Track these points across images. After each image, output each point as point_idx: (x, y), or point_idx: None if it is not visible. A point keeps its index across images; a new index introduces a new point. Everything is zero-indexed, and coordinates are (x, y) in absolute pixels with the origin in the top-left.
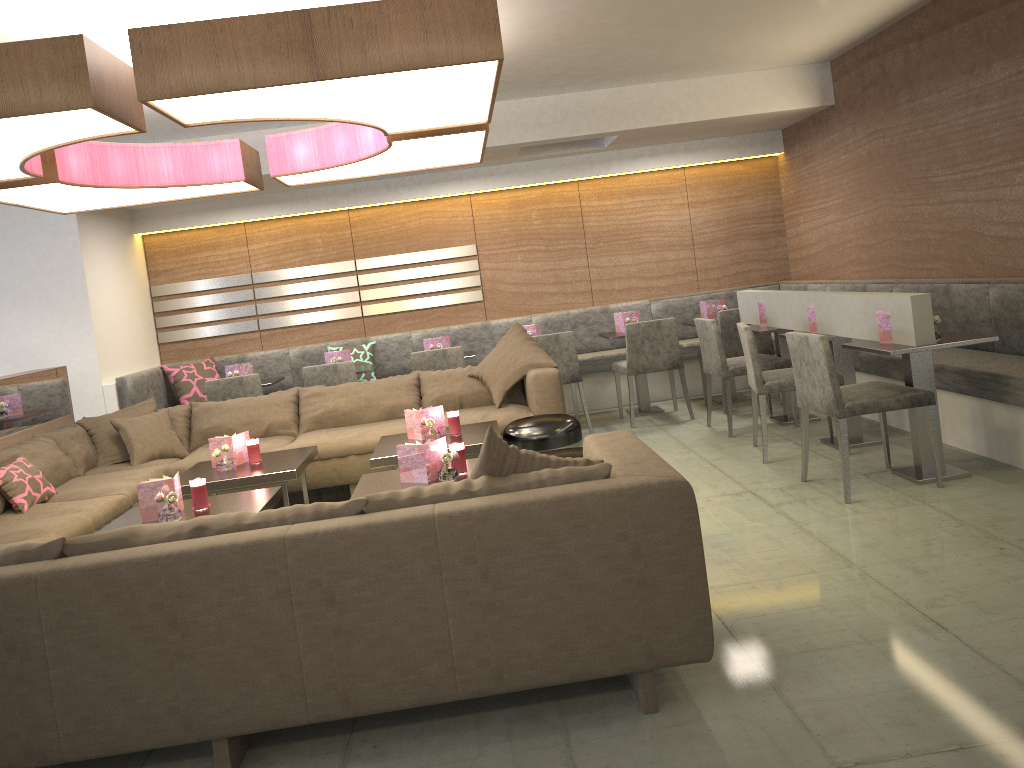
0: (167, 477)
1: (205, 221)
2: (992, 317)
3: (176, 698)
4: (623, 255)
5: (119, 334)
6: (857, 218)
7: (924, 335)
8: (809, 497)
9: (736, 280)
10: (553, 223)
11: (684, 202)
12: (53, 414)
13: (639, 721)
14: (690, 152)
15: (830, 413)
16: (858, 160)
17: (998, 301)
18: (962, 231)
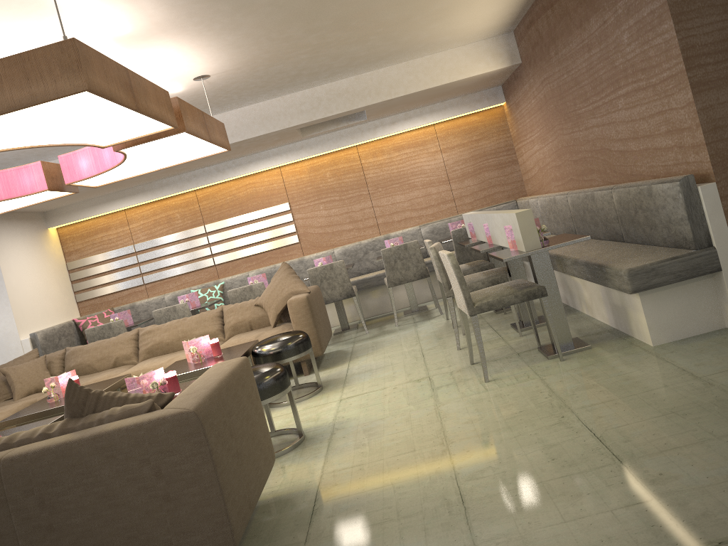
0: None
1: (95, 212)
2: (618, 215)
3: None
4: (397, 195)
5: (36, 301)
6: (549, 146)
7: (531, 242)
8: (464, 378)
9: (485, 202)
10: (342, 179)
11: (437, 149)
12: None
13: None
14: (434, 112)
15: (466, 312)
16: (540, 102)
17: (618, 202)
18: (600, 149)
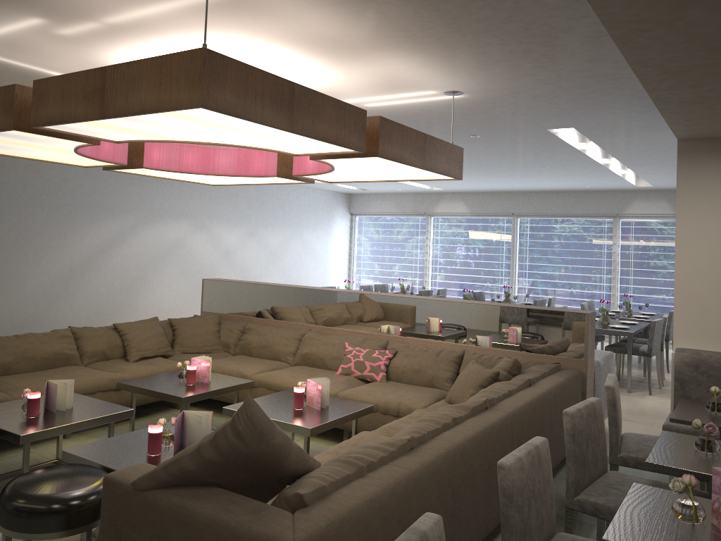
0: (202, 358)
1: None
2: None
3: None
4: None
5: None
6: None
7: None
8: None
9: None
10: None
11: None
12: (546, 350)
13: None
14: None
15: None
16: None
17: None
18: None
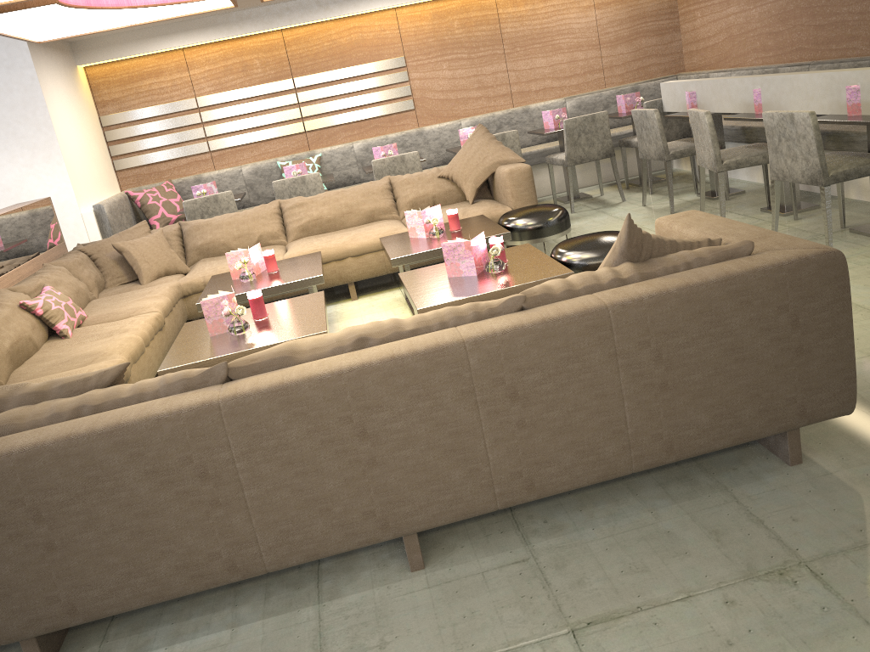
0: (225, 292)
1: (146, 49)
2: None
3: (371, 503)
4: (538, 58)
5: (84, 164)
6: (764, 8)
7: None
8: None
9: (638, 75)
10: (473, 31)
11: (591, 4)
12: (49, 243)
13: (790, 473)
14: None
15: (814, 182)
16: None
17: None
18: None
